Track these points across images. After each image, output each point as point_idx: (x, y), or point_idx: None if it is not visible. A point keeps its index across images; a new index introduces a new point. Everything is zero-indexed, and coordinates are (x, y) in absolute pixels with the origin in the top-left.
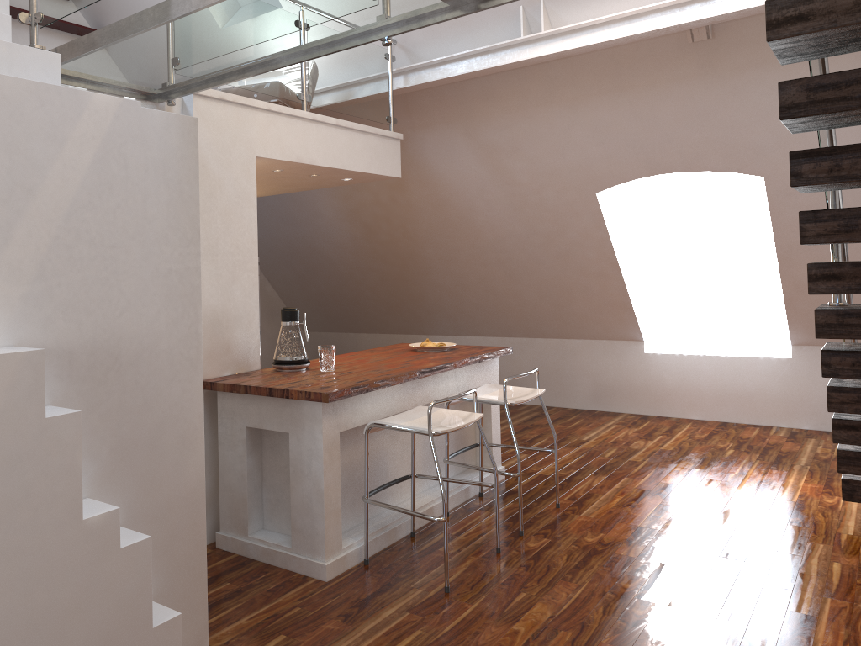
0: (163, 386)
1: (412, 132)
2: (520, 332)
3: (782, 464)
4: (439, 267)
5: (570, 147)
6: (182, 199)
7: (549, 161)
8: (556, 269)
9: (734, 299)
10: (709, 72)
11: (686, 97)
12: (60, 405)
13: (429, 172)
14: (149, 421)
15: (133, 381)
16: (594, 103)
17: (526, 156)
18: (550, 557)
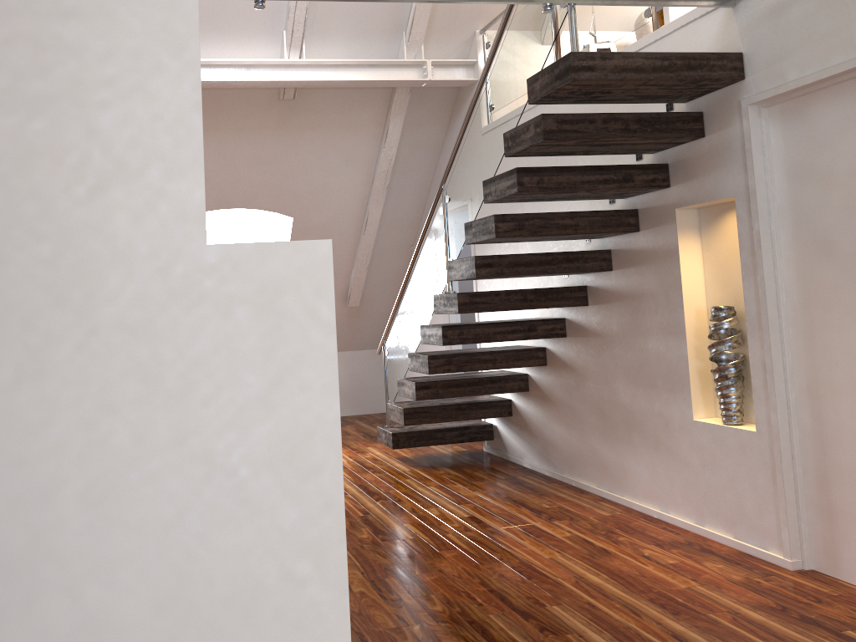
0: None
1: None
2: None
3: None
4: None
5: None
6: None
7: None
8: None
9: None
10: (282, 127)
11: (262, 144)
12: None
13: None
14: None
15: None
16: None
17: None
18: None
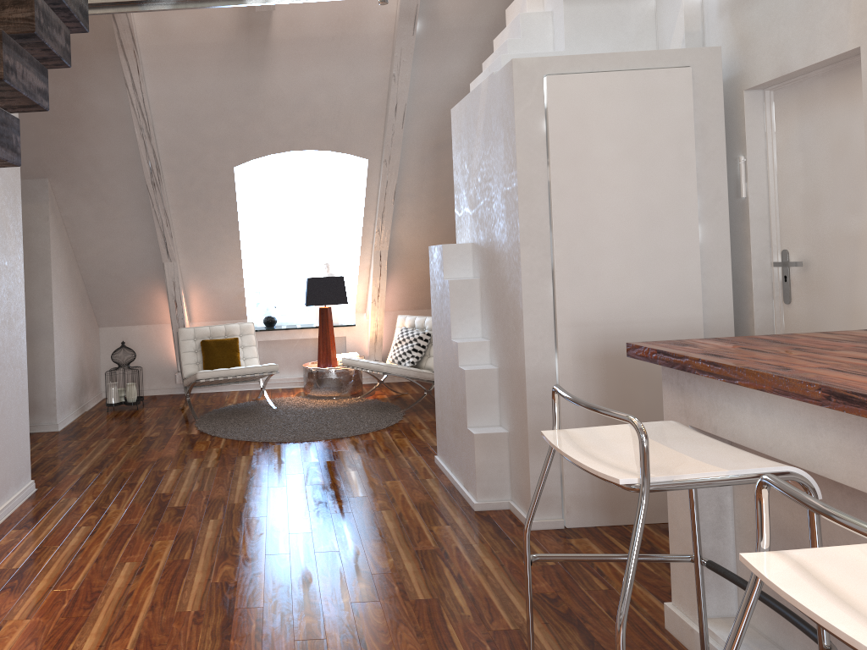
0: (507, 281)
1: None
2: None
3: None
4: None
5: None
6: (509, 133)
7: None
8: None
9: None
10: None
11: None
12: (482, 279)
13: None
14: (504, 304)
15: (498, 273)
16: None
17: None
18: None
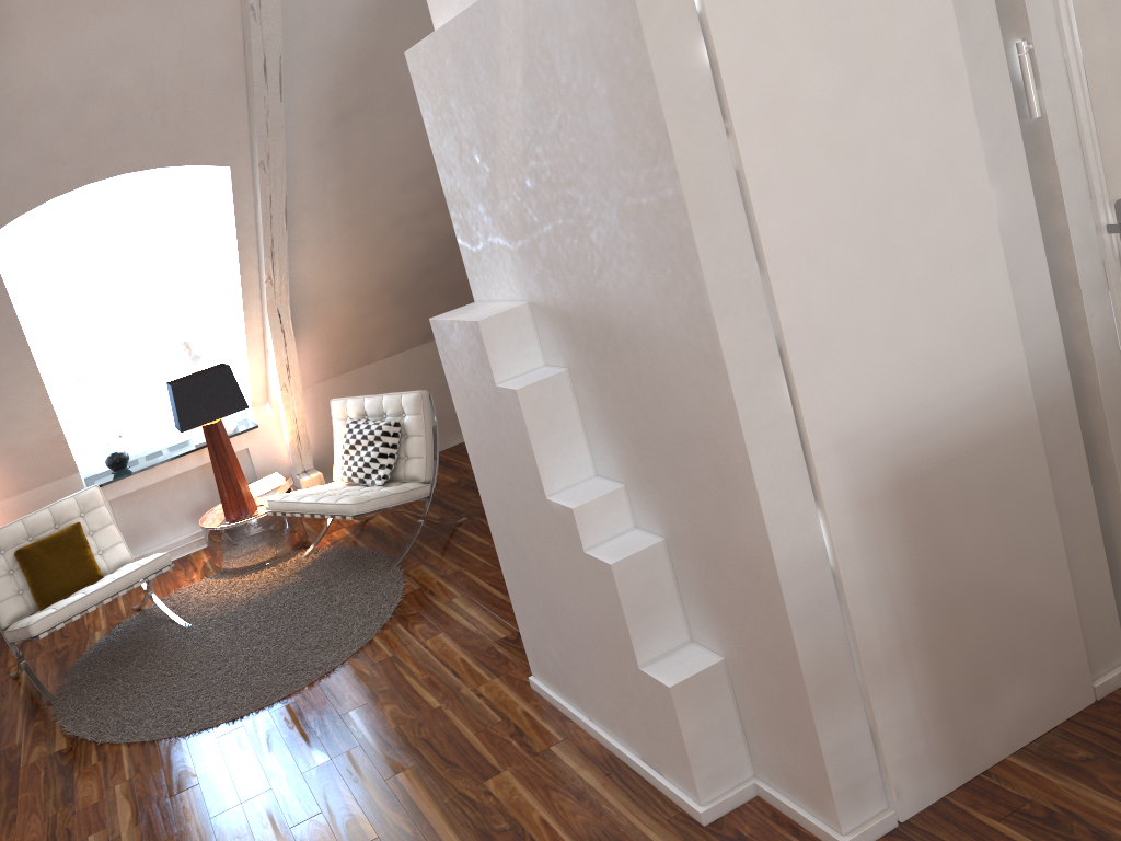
0: (673, 384)
1: None
2: None
3: None
4: None
5: None
6: (628, 83)
7: None
8: None
9: None
10: None
11: None
12: (575, 371)
13: None
14: (667, 427)
15: (634, 365)
16: None
17: None
18: None
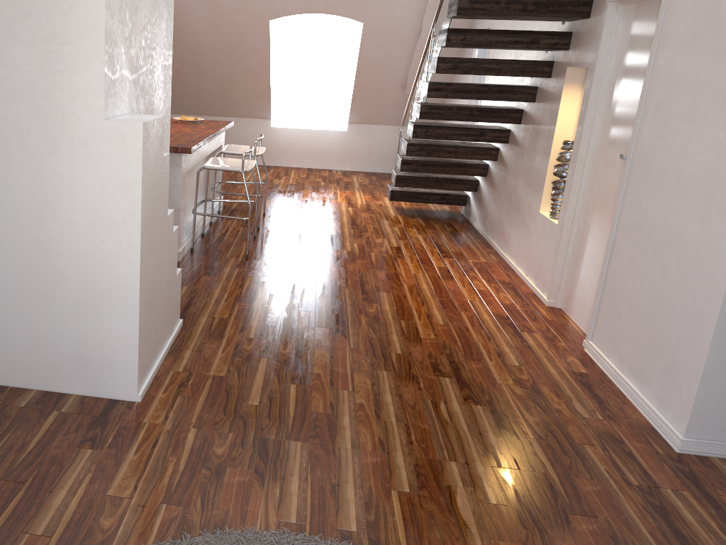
0: None
1: None
2: (194, 112)
3: (349, 188)
4: None
5: None
6: (169, 18)
7: None
8: (230, 69)
9: (320, 95)
10: None
11: None
12: None
13: None
14: None
15: None
16: None
17: None
18: (281, 237)
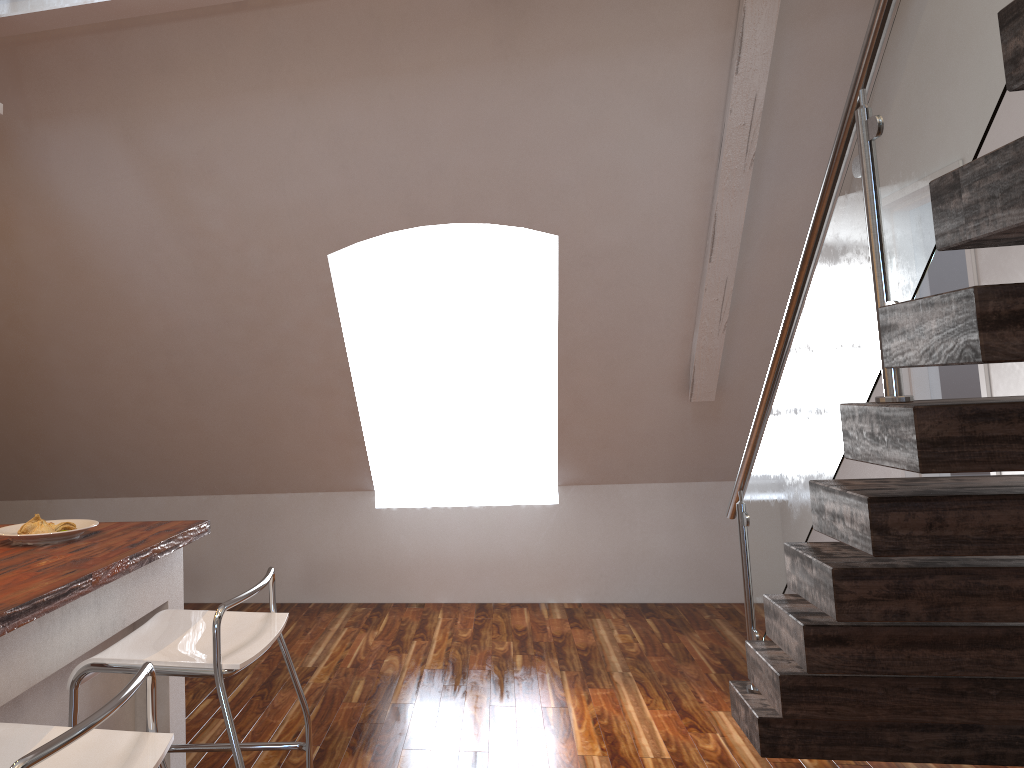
0: None
1: (26, 125)
2: (198, 487)
3: (597, 674)
4: (71, 381)
5: (295, 172)
6: None
7: (260, 194)
8: (259, 382)
9: (483, 425)
10: (509, 54)
11: (473, 95)
12: None
13: (57, 207)
14: None
15: None
16: (338, 95)
17: (224, 185)
18: None
